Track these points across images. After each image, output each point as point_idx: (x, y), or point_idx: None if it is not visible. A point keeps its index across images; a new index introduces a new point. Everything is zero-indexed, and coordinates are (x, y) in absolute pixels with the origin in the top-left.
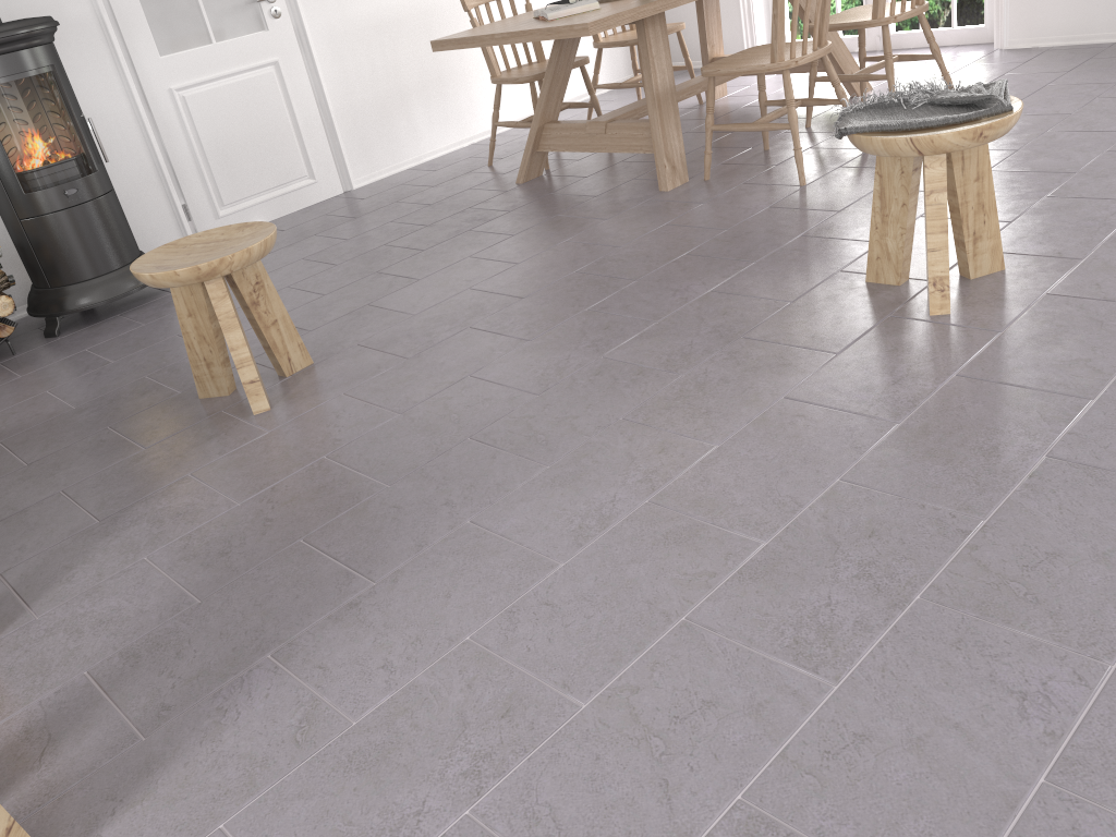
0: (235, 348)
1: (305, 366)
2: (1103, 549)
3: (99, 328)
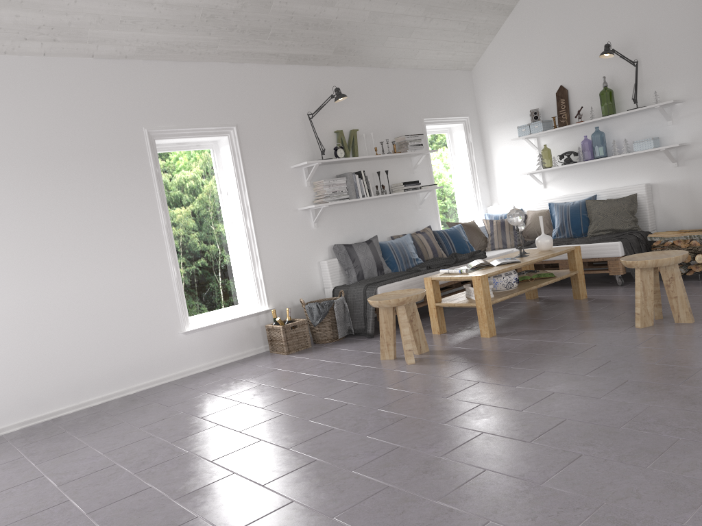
0: (636, 298)
1: (686, 322)
2: (504, 459)
3: None
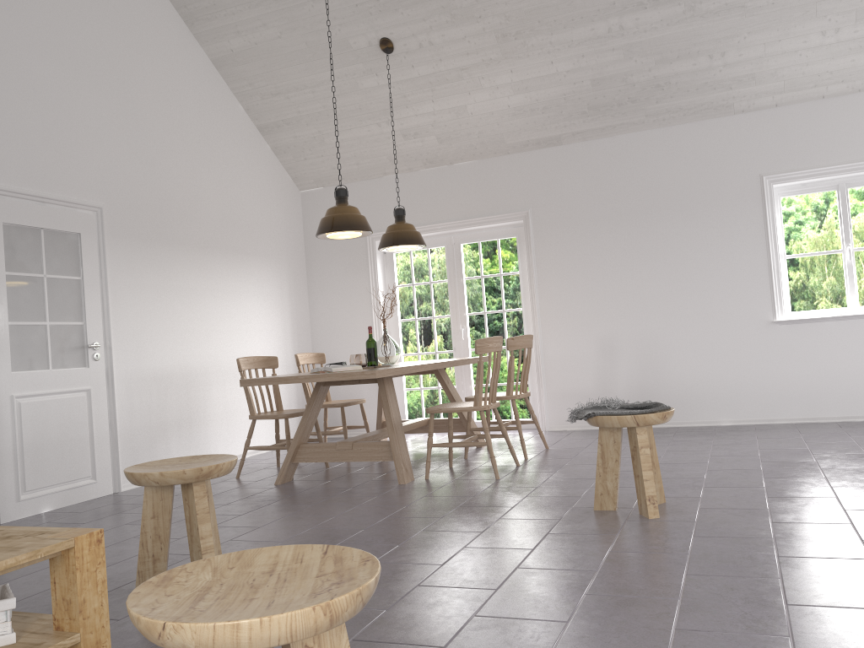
0: (204, 537)
1: None
2: (846, 579)
3: None
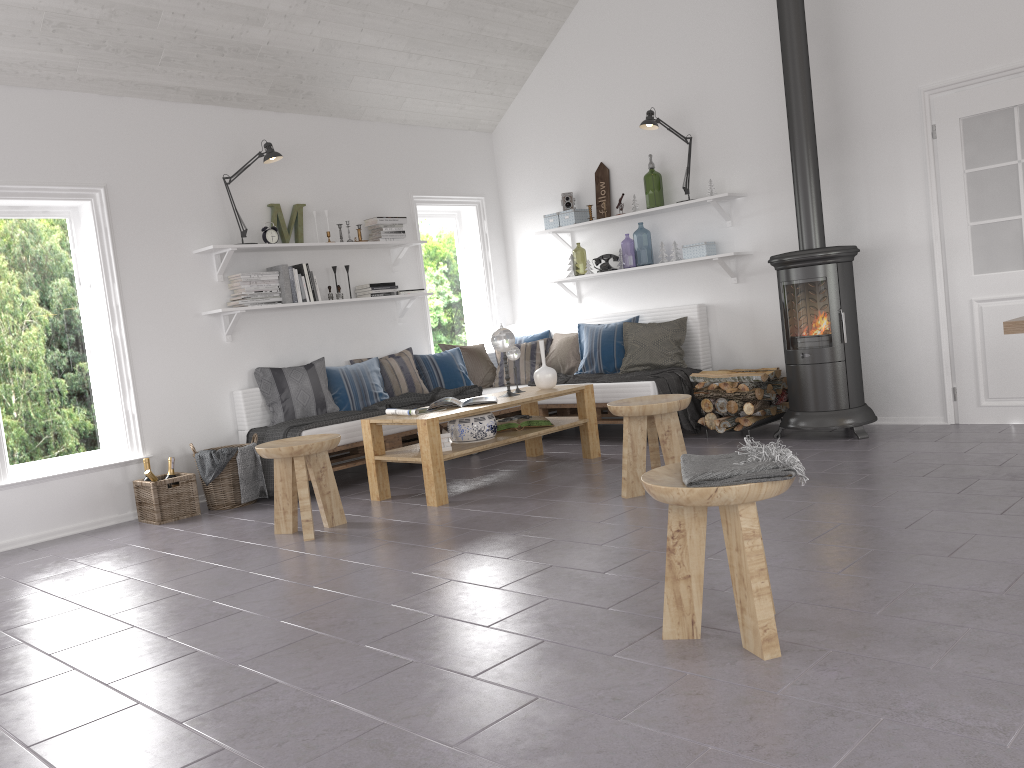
0: (624, 457)
1: None
2: (312, 668)
3: (783, 442)
